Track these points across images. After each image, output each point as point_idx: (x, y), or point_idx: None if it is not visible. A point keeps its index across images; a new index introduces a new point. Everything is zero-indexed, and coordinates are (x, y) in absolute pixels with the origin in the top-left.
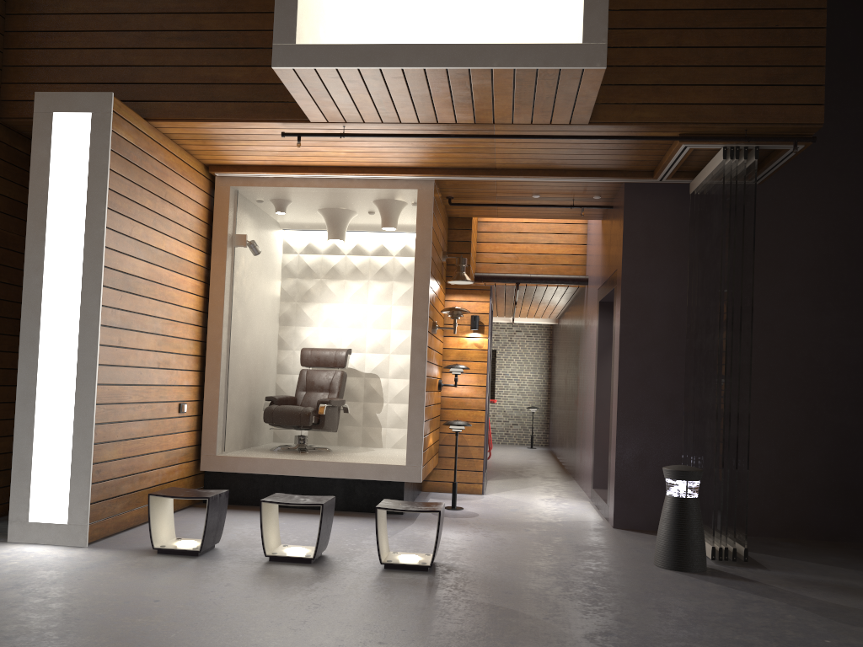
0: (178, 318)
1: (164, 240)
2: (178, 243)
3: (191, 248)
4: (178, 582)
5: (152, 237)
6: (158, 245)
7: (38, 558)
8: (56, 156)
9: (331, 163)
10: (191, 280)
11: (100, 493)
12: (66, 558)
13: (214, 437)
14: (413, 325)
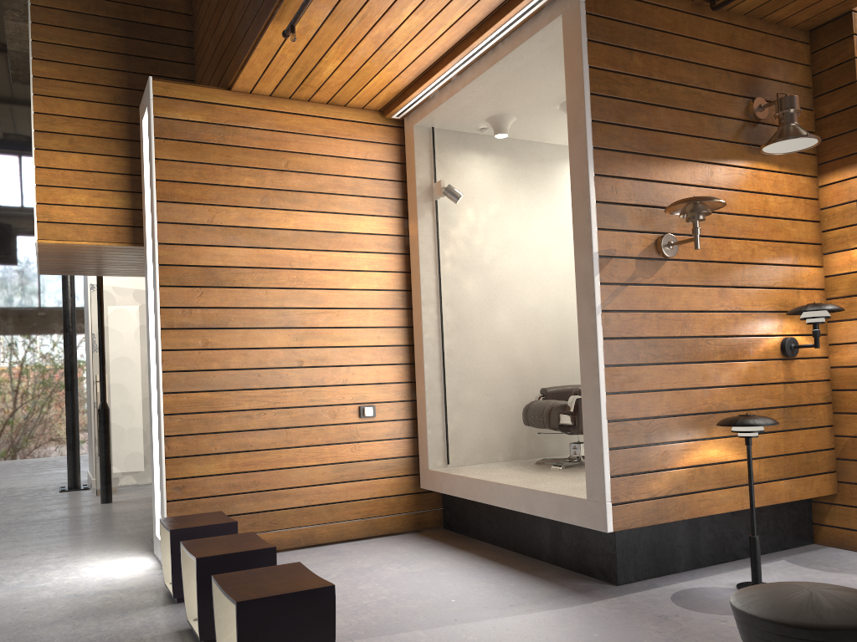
0: (340, 304)
1: (292, 217)
2: (326, 216)
3: (362, 217)
4: (39, 634)
5: (261, 219)
6: (278, 225)
7: (101, 575)
8: (145, 163)
9: (445, 38)
10: (368, 255)
11: (187, 511)
12: (107, 581)
13: (425, 446)
14: (575, 252)
